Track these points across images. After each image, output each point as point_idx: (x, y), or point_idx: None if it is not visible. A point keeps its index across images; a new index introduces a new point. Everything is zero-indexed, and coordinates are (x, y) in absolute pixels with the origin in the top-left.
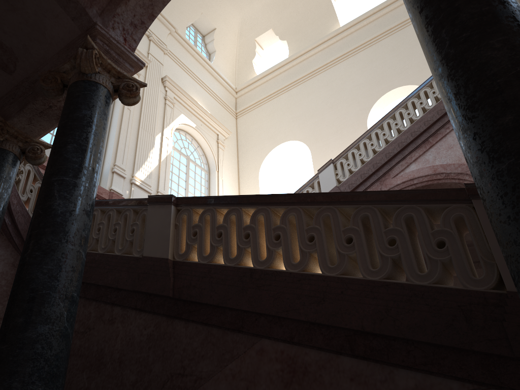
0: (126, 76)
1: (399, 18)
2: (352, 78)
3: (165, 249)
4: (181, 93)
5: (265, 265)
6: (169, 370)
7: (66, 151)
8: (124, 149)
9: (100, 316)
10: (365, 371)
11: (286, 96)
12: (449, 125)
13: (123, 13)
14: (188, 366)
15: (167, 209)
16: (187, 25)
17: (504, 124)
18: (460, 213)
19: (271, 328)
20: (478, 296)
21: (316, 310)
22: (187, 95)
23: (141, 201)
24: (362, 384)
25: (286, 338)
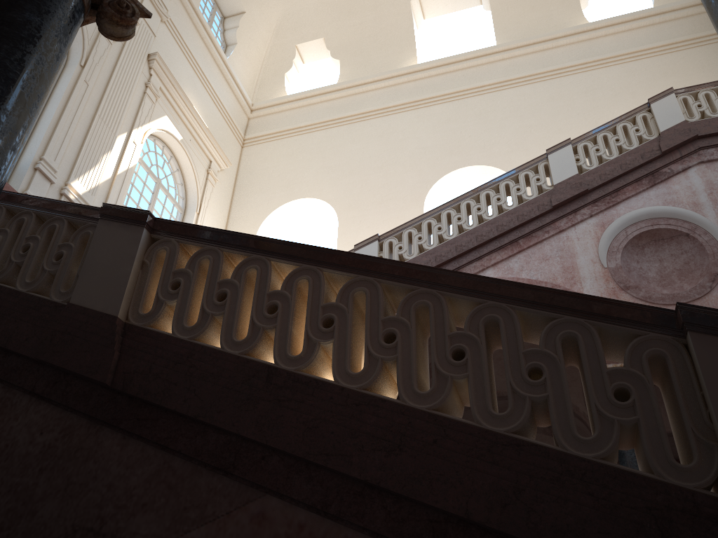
0: None
1: (497, 75)
2: (417, 136)
3: (114, 300)
4: (172, 86)
5: (297, 366)
6: (72, 519)
7: None
8: (63, 139)
9: None
10: None
11: (321, 135)
12: (550, 229)
13: None
14: (111, 518)
15: (134, 233)
16: None
17: None
18: (661, 349)
19: (290, 479)
20: (682, 497)
21: (384, 463)
22: (181, 91)
23: (88, 210)
24: None
25: (314, 503)
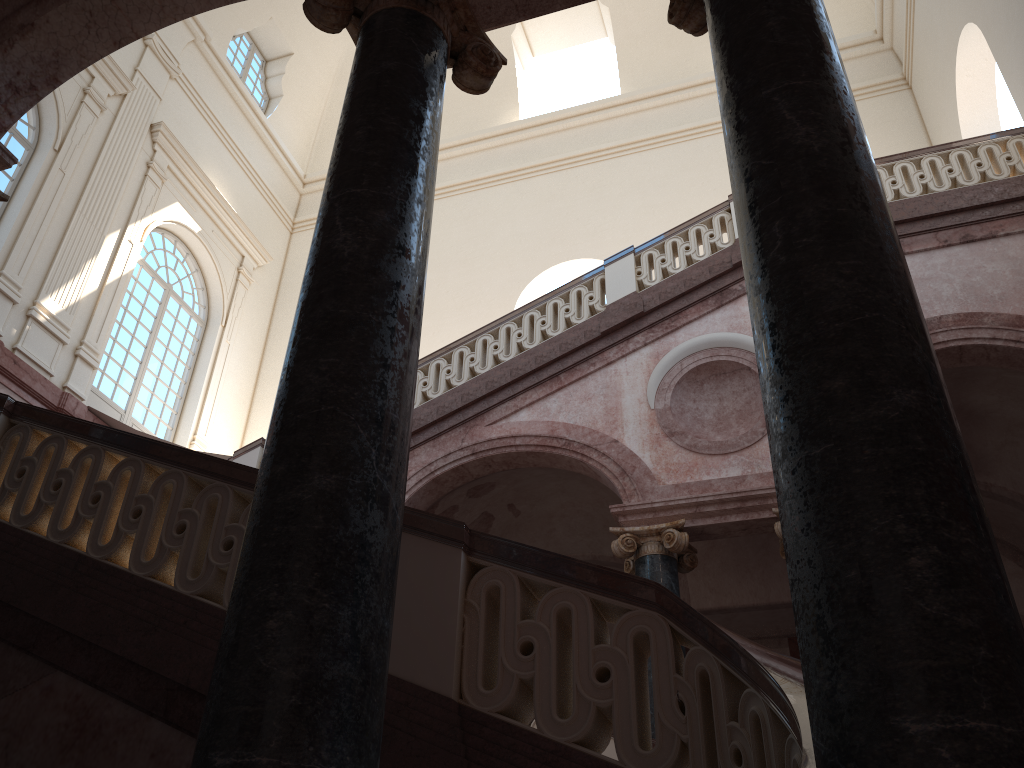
0: None
1: (618, 136)
2: (512, 219)
3: None
4: (185, 163)
5: (103, 554)
6: None
7: None
8: (30, 246)
9: None
10: (175, 747)
11: None
12: (597, 360)
13: None
14: None
15: None
16: (236, 33)
17: (274, 474)
18: None
19: (74, 656)
20: None
21: (140, 642)
22: (197, 169)
23: None
24: (164, 764)
25: (87, 676)
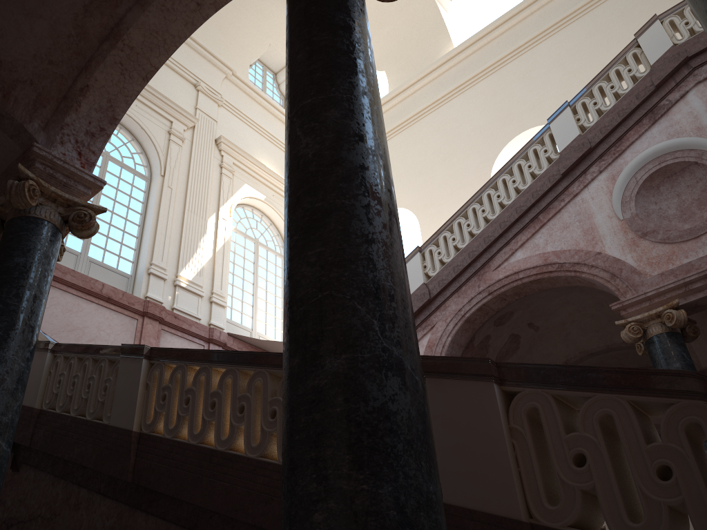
0: (77, 203)
1: (530, 31)
2: (470, 118)
3: (131, 418)
4: (243, 157)
5: (226, 446)
6: None
7: None
8: (164, 241)
9: (66, 498)
10: None
11: None
12: (564, 196)
13: (74, 122)
14: None
15: (138, 364)
16: (251, 62)
17: (292, 367)
18: None
19: (224, 529)
20: None
21: (264, 511)
22: (251, 158)
23: (117, 349)
24: None
25: None
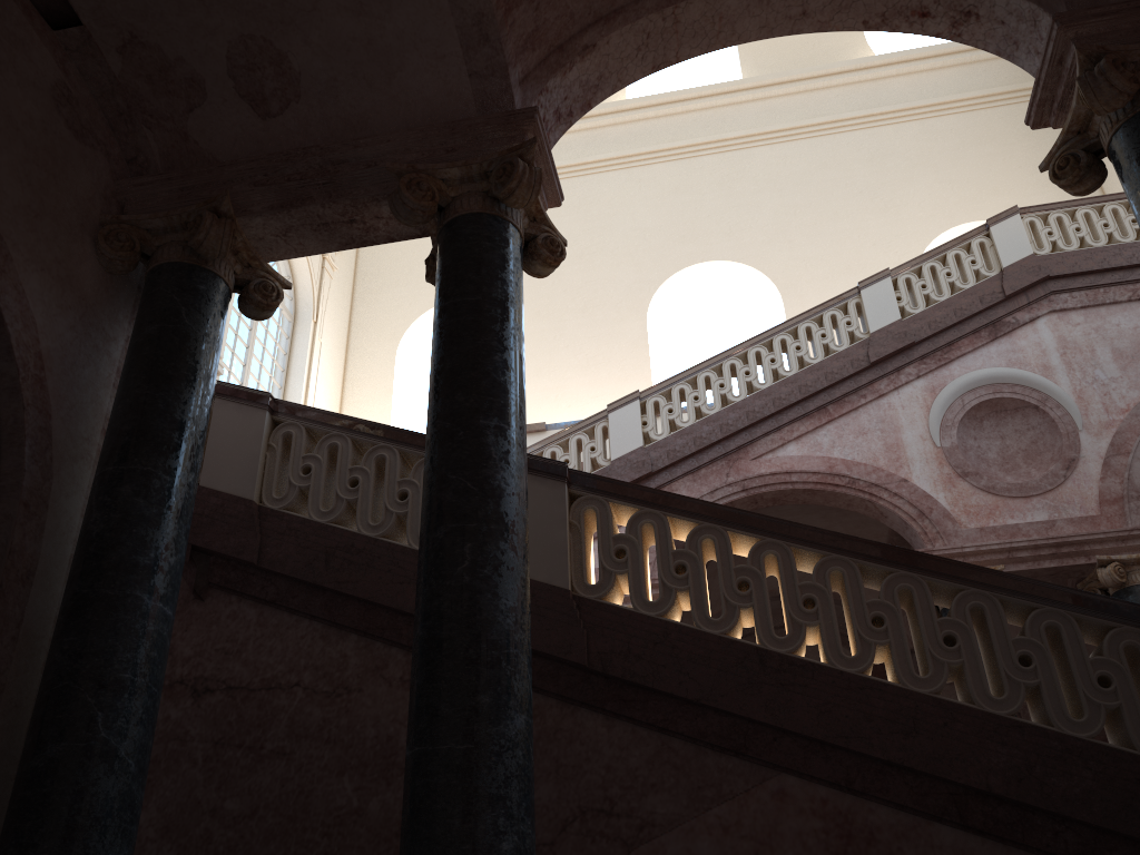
0: (546, 221)
1: (744, 124)
2: (632, 211)
3: (558, 569)
4: None
5: (786, 648)
6: (576, 801)
7: (494, 366)
8: None
9: (375, 667)
10: (979, 852)
11: None
12: (867, 392)
13: (553, 91)
14: (620, 799)
15: (554, 489)
16: None
17: None
18: (1134, 641)
19: (808, 759)
20: None
21: (903, 745)
22: None
23: None
24: None
25: (837, 780)
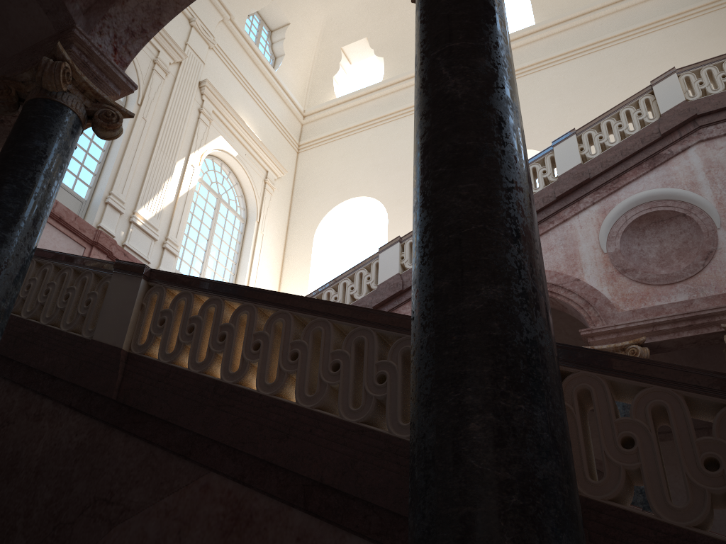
0: (106, 101)
1: (536, 55)
2: None
3: (121, 336)
4: (224, 107)
5: (234, 380)
6: (94, 493)
7: (1, 192)
8: (127, 173)
9: (25, 407)
10: (315, 532)
11: (369, 134)
12: (554, 219)
13: (118, 16)
14: (117, 491)
15: (135, 283)
16: (250, 13)
17: (438, 289)
18: None
19: (223, 460)
20: None
21: (276, 447)
22: (232, 111)
23: (107, 265)
24: None
25: (236, 476)
